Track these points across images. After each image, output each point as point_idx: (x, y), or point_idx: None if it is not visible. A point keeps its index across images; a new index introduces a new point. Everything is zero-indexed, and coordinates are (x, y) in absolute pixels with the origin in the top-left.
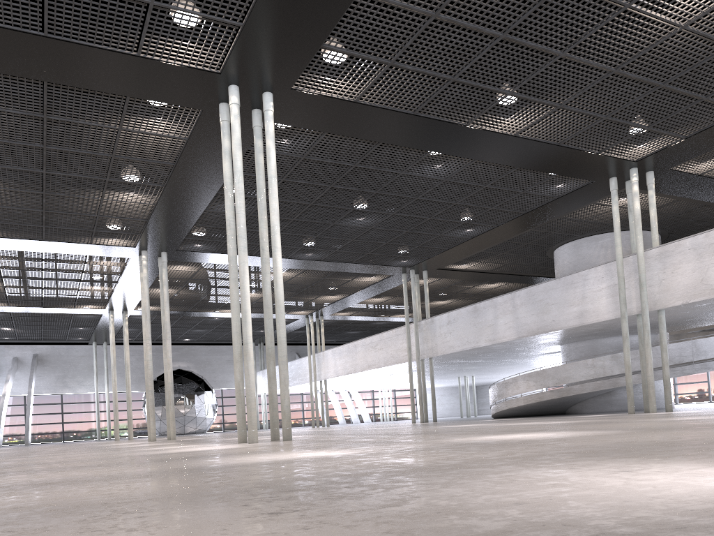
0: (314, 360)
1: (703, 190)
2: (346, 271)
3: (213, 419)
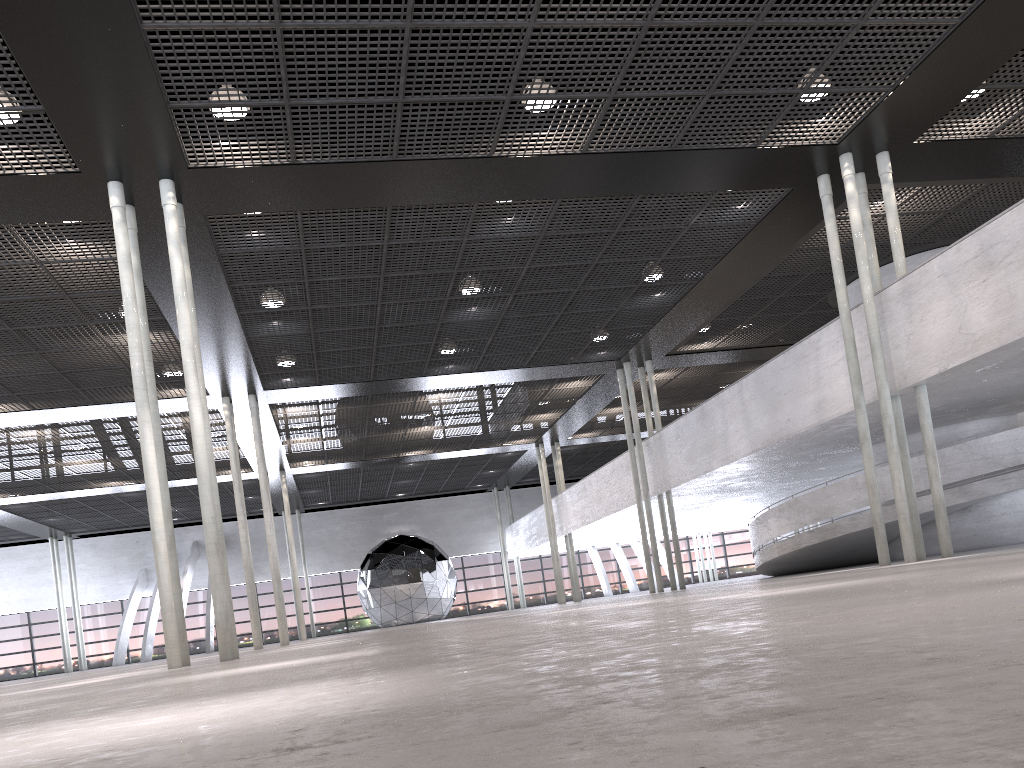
0: (549, 507)
1: (1022, 160)
2: (527, 379)
3: (451, 600)
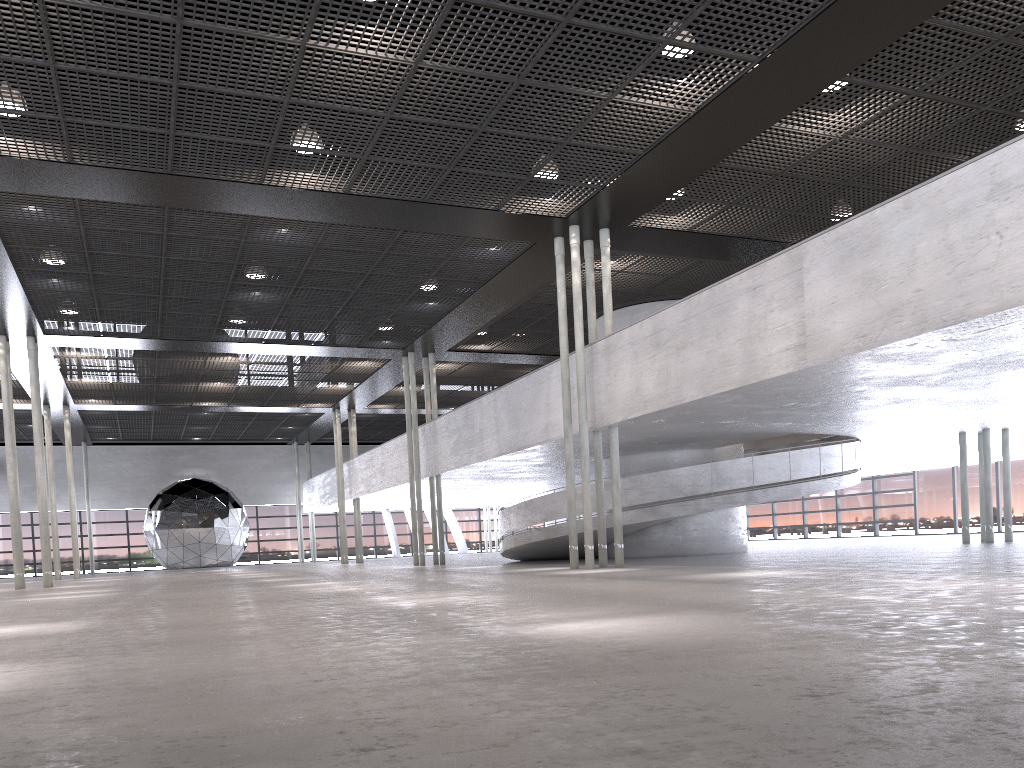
0: (341, 471)
1: (719, 249)
2: (317, 355)
3: (242, 548)
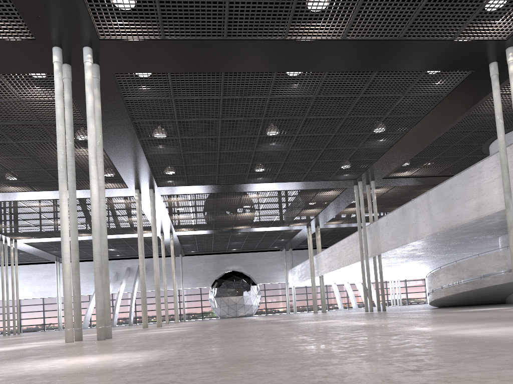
0: (312, 260)
1: None
2: (303, 188)
3: (257, 306)
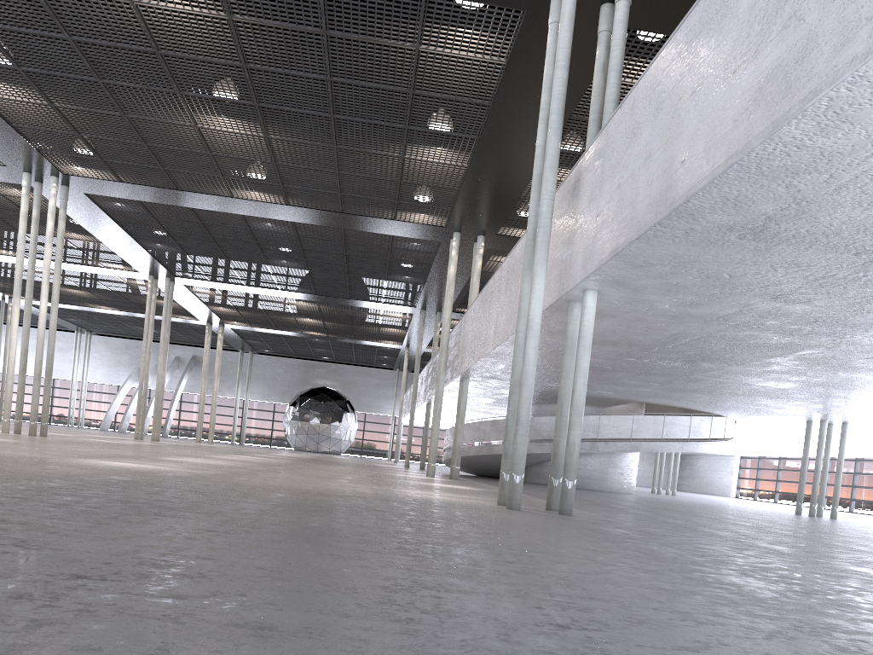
0: (402, 393)
1: None
2: (357, 305)
3: (349, 442)
